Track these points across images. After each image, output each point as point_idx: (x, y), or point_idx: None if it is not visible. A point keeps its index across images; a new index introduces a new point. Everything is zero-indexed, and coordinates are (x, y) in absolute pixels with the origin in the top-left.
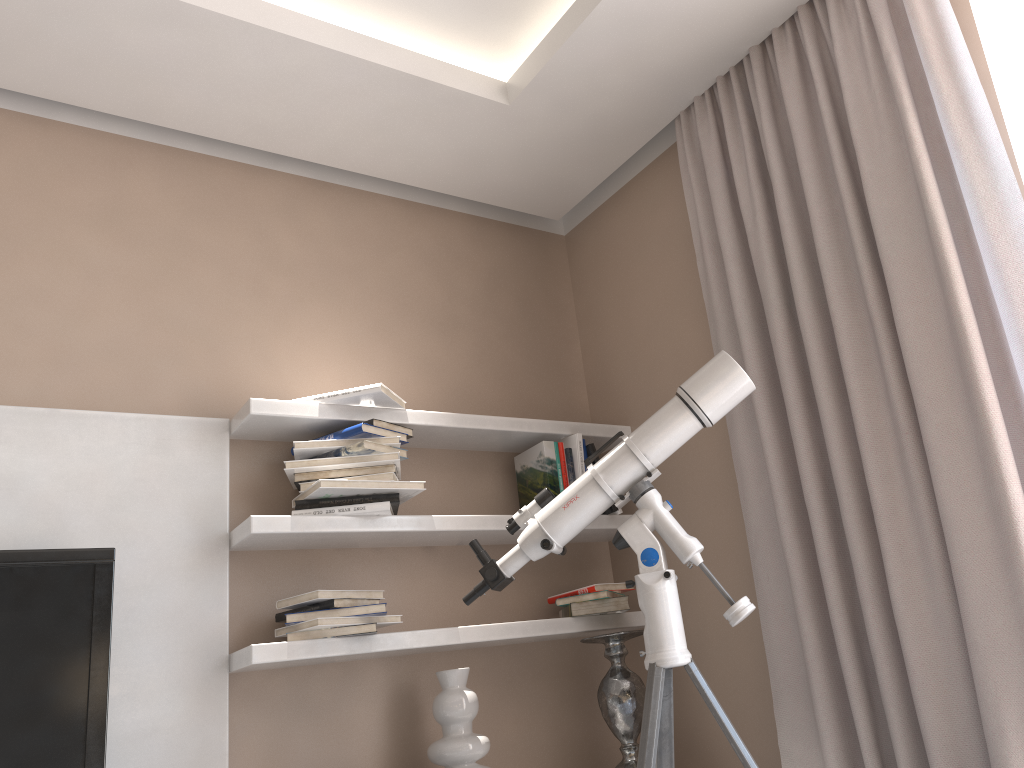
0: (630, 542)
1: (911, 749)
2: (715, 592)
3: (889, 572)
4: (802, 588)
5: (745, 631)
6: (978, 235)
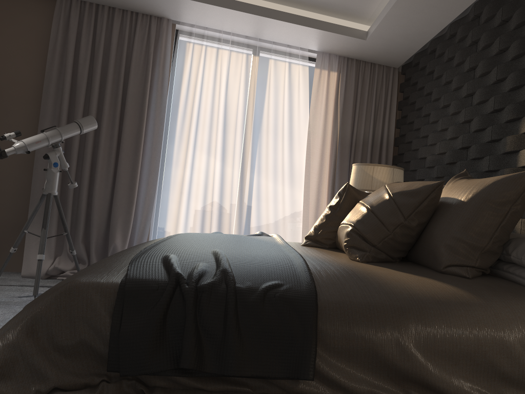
0: (51, 159)
1: (84, 224)
2: (2, 163)
3: (97, 182)
4: (60, 177)
5: (13, 180)
6: (153, 114)
